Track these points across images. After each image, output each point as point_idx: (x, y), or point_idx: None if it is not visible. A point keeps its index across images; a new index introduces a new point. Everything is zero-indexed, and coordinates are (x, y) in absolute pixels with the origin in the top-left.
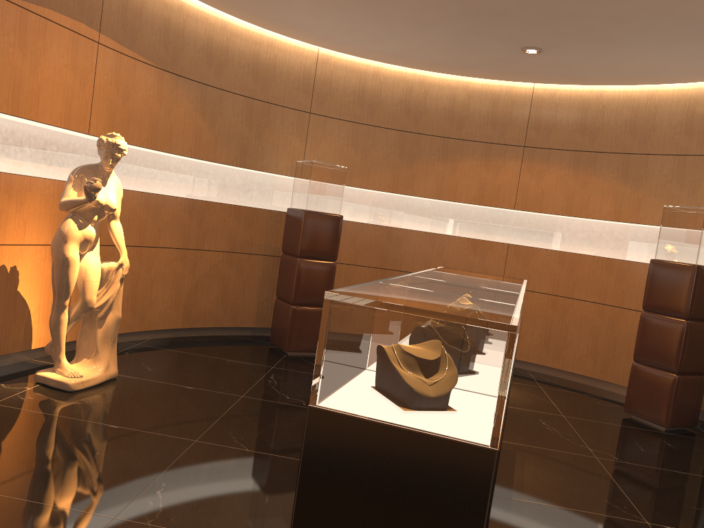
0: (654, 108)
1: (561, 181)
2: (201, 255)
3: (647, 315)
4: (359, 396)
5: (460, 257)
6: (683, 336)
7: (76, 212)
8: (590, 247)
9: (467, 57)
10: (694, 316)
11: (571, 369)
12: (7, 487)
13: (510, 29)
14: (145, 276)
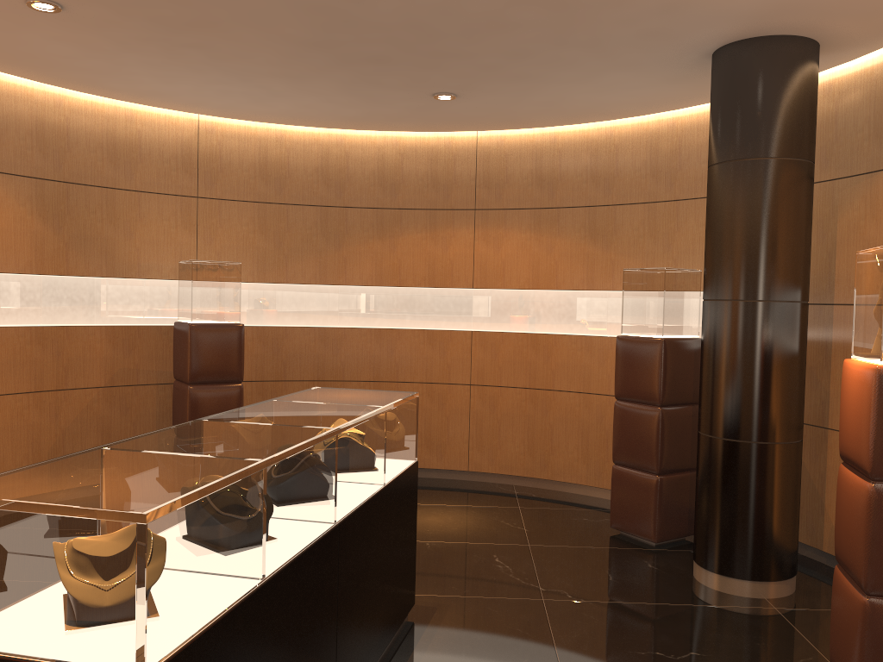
0: (615, 149)
1: (523, 248)
2: (66, 396)
3: (620, 406)
4: None
5: (416, 354)
6: (658, 427)
7: None
8: (565, 324)
9: (377, 110)
10: (669, 401)
11: (563, 478)
12: None
13: (403, 75)
14: None
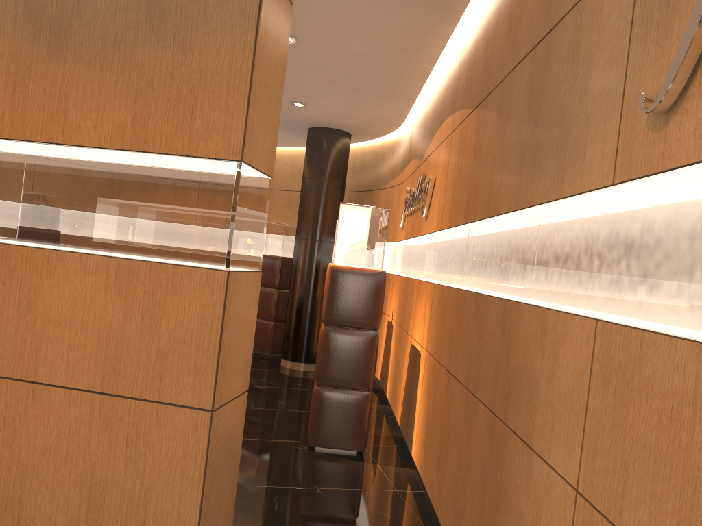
0: (275, 161)
1: None
2: None
3: (260, 289)
4: None
5: None
6: (275, 299)
7: None
8: None
9: None
10: (282, 287)
11: None
12: None
13: None
14: None
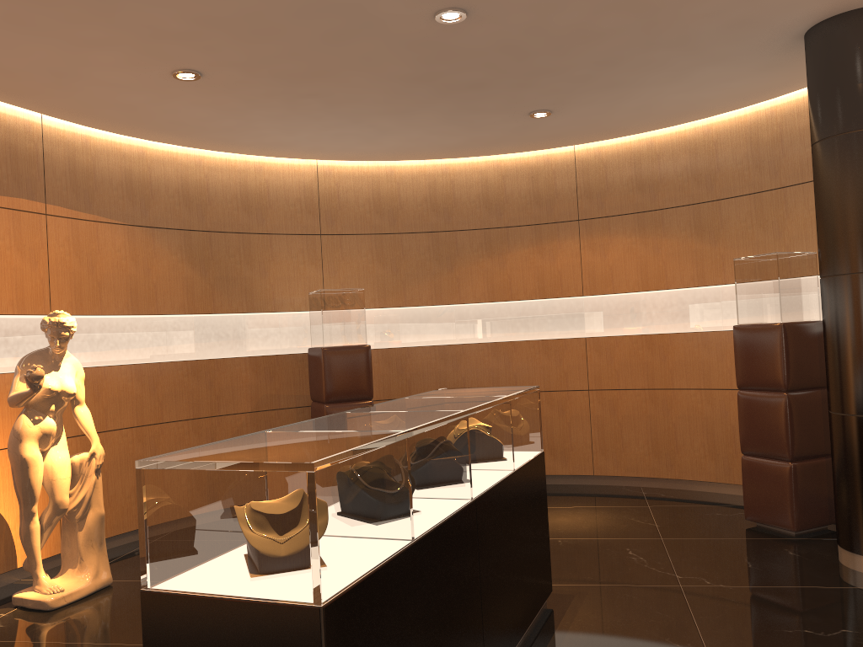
0: (713, 145)
1: (629, 252)
2: (219, 422)
3: (743, 395)
4: (184, 570)
5: (532, 364)
6: (786, 413)
7: (29, 405)
8: (679, 322)
9: (477, 135)
10: (795, 386)
11: (691, 476)
12: None
13: (499, 98)
14: None
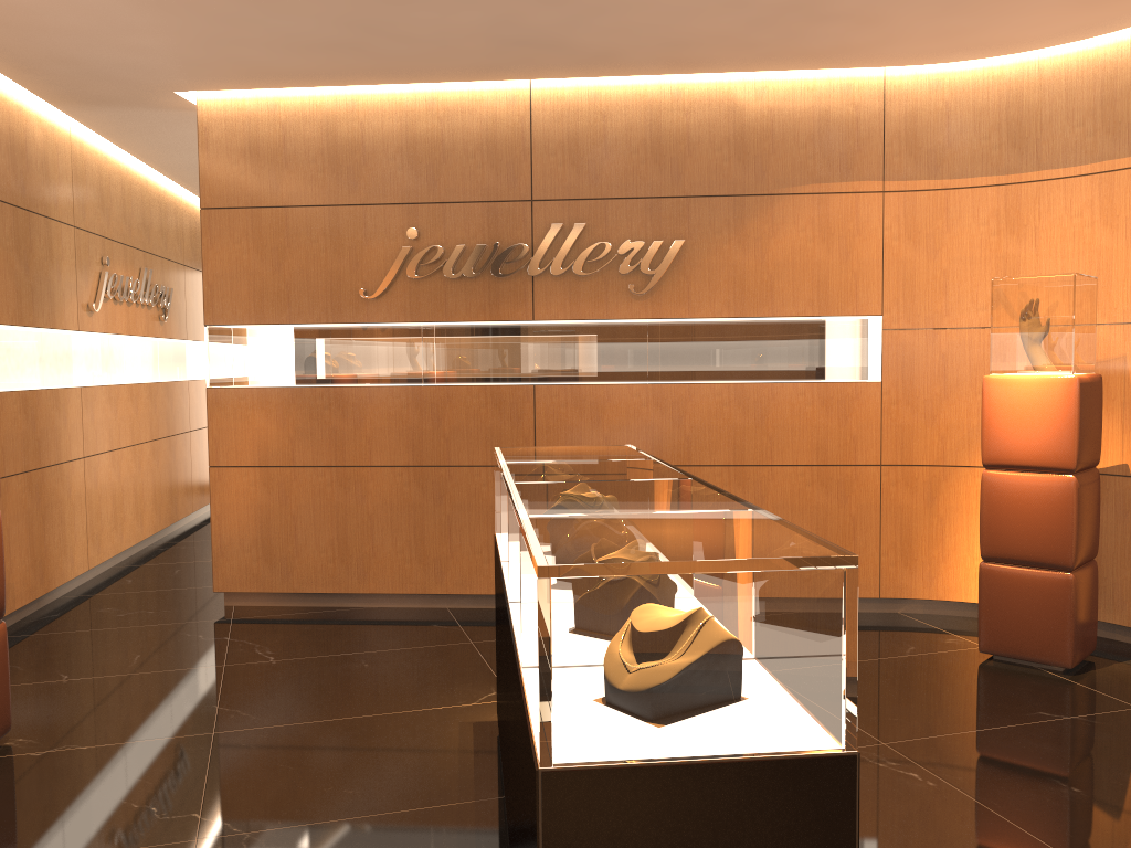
0: None
1: None
2: None
3: None
4: None
5: None
6: None
7: None
8: None
9: None
10: None
11: None
12: (1012, 734)
13: None
14: None
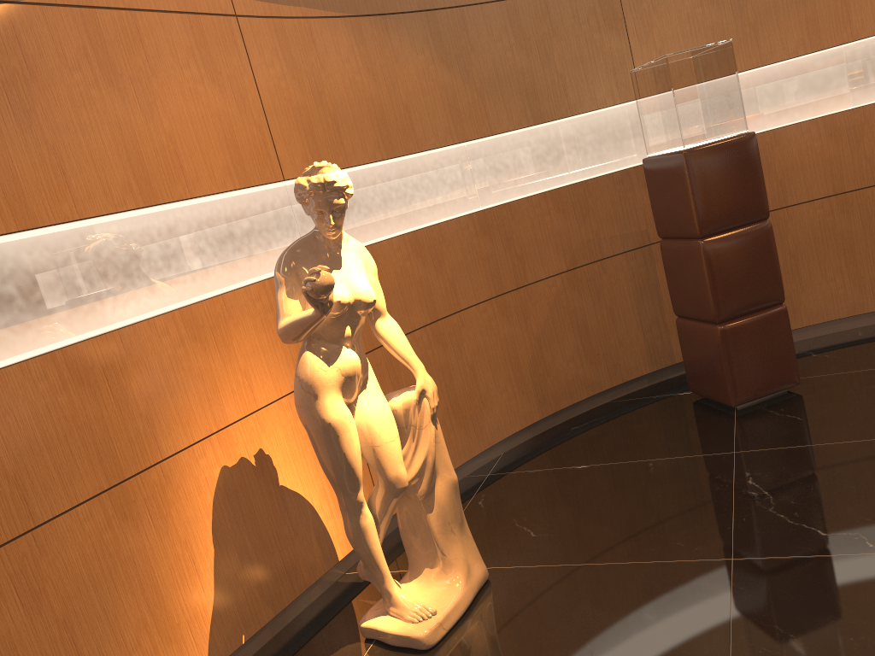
0: None
1: None
2: (529, 293)
3: None
4: None
5: None
6: None
7: (312, 335)
8: None
9: None
10: None
11: None
12: None
13: None
14: (459, 365)
